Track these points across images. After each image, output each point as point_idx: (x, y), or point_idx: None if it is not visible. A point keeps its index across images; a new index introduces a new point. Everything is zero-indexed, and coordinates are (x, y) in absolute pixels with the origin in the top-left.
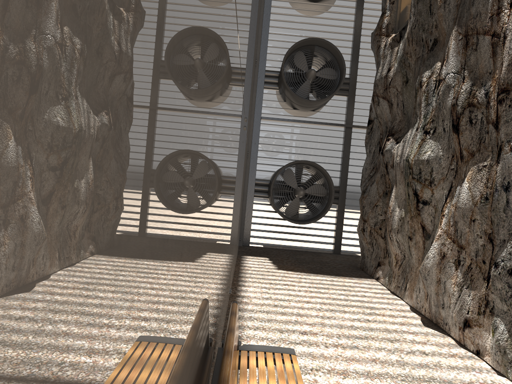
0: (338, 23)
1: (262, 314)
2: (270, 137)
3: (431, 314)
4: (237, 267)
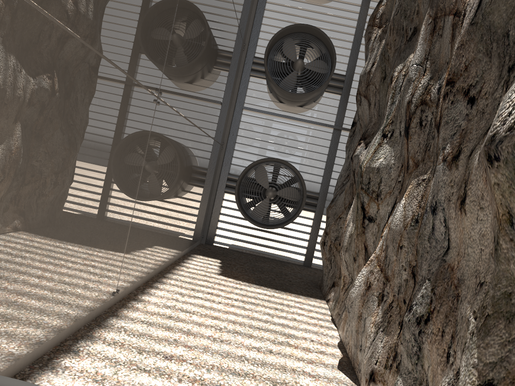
0: (341, 13)
1: (141, 325)
2: (250, 130)
3: (351, 355)
4: (172, 265)
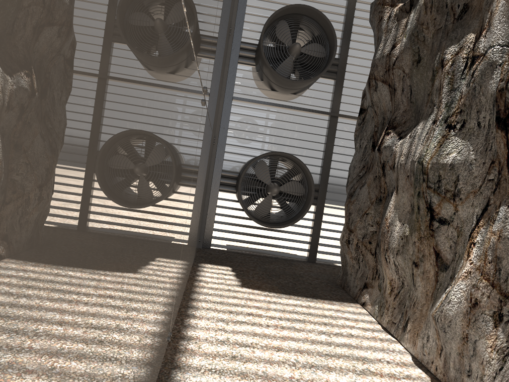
0: None
1: (213, 377)
2: (242, 122)
3: (448, 379)
4: (190, 282)
